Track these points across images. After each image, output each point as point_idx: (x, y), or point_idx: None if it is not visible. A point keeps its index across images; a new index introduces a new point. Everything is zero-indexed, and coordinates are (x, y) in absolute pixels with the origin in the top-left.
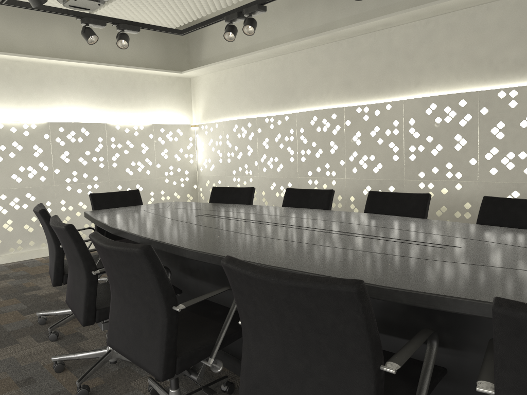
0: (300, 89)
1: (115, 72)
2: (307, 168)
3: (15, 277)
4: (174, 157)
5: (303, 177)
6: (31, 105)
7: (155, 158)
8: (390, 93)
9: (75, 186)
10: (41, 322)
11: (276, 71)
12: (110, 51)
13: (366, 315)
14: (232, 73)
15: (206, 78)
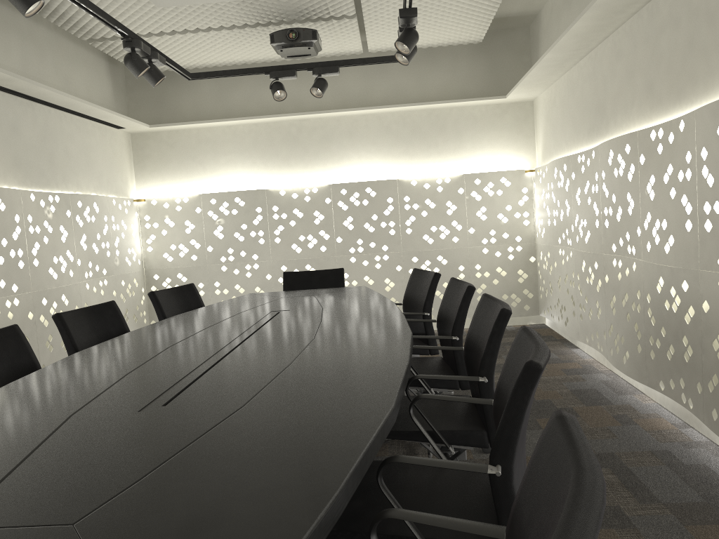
0: (608, 103)
1: (416, 112)
2: (611, 239)
3: None
4: (496, 218)
5: (608, 253)
6: (317, 166)
7: (467, 220)
8: (692, 97)
9: (361, 257)
10: None
11: (589, 78)
12: (411, 86)
13: None
14: (559, 88)
15: (542, 99)
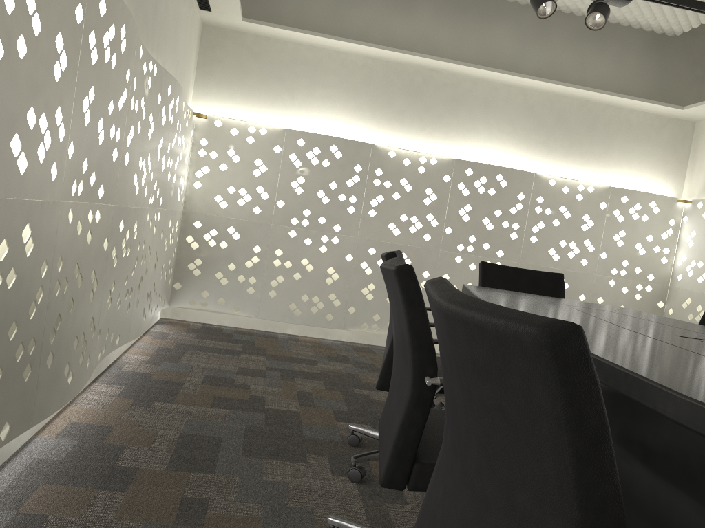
0: None
1: (567, 99)
2: None
3: (354, 363)
4: (633, 247)
5: None
6: (437, 133)
7: (601, 242)
8: None
9: (468, 258)
10: (352, 441)
11: None
12: (569, 67)
13: None
14: None
15: None
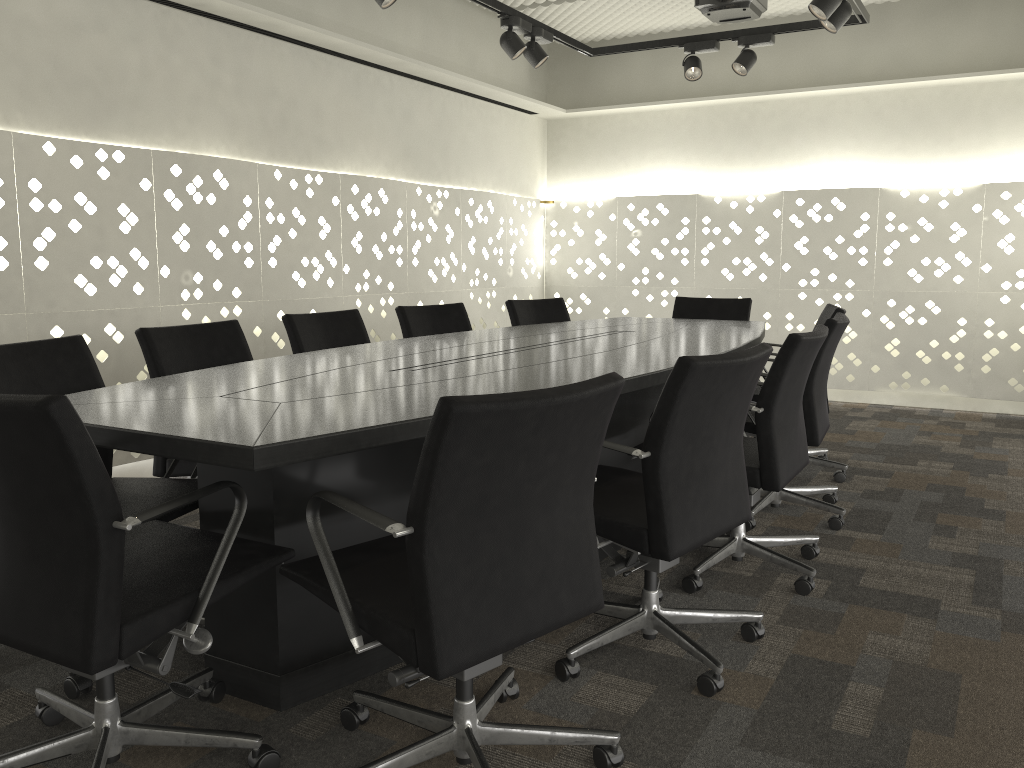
0: None
1: (924, 91)
2: None
3: None
4: None
5: None
6: (771, 166)
7: (980, 253)
8: None
9: (814, 293)
10: None
11: None
12: (921, 53)
13: (144, 354)
14: None
15: None
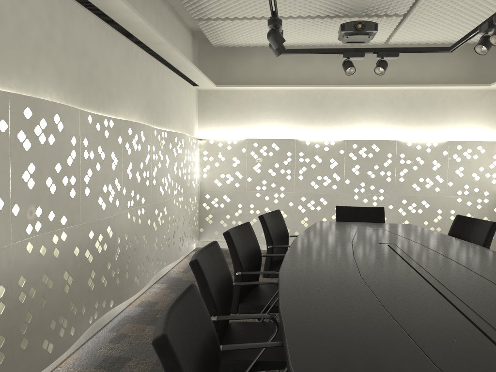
0: None
1: (414, 91)
2: None
3: None
4: (471, 176)
5: None
6: (334, 125)
7: (447, 176)
8: None
9: (362, 196)
10: None
11: None
12: (412, 72)
13: None
14: None
15: None
